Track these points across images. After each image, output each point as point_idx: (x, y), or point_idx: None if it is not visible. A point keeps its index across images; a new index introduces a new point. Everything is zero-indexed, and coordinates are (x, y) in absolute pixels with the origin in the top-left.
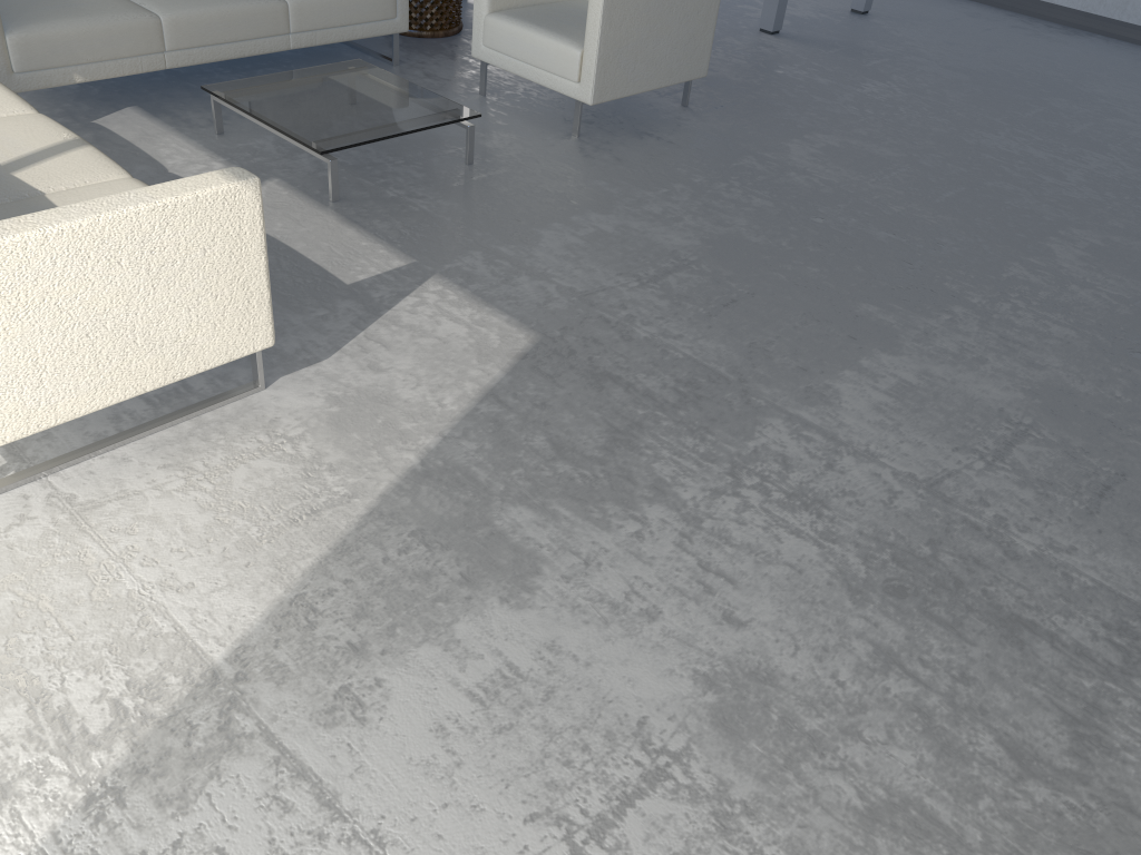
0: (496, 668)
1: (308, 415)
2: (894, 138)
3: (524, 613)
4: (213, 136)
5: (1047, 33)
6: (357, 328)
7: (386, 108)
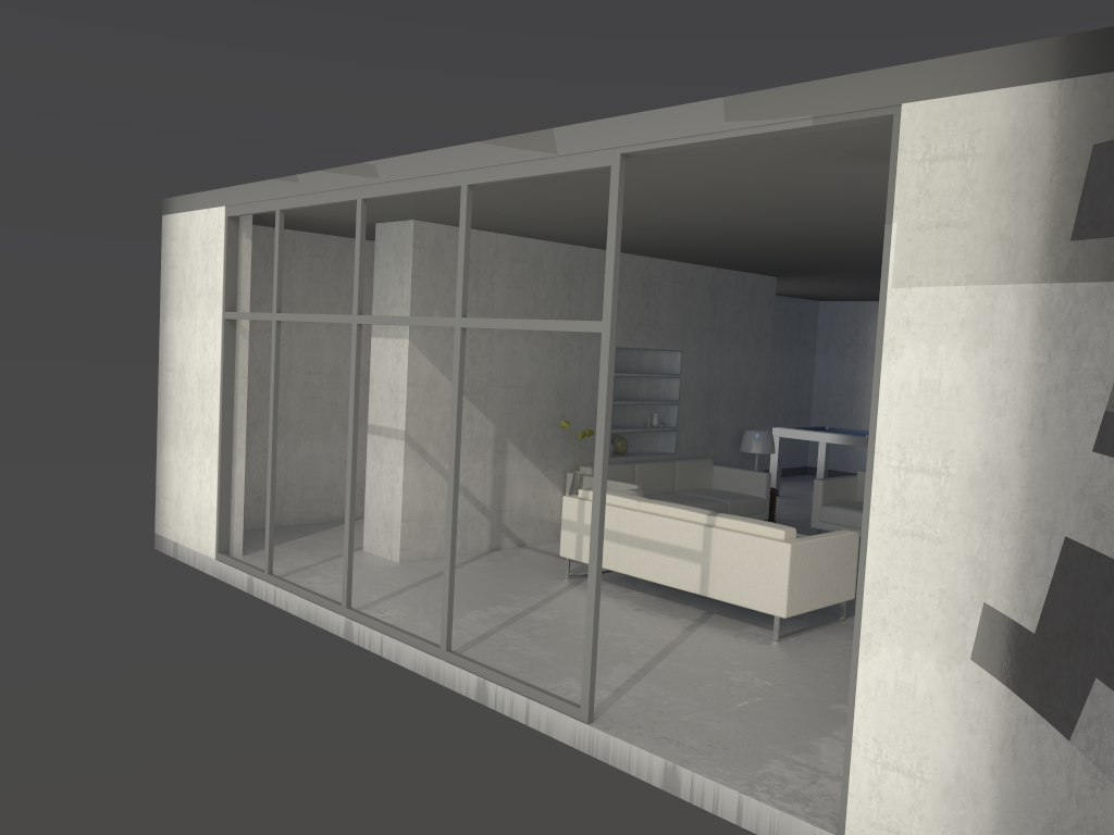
0: None
1: None
2: None
3: None
4: None
5: None
6: None
7: None
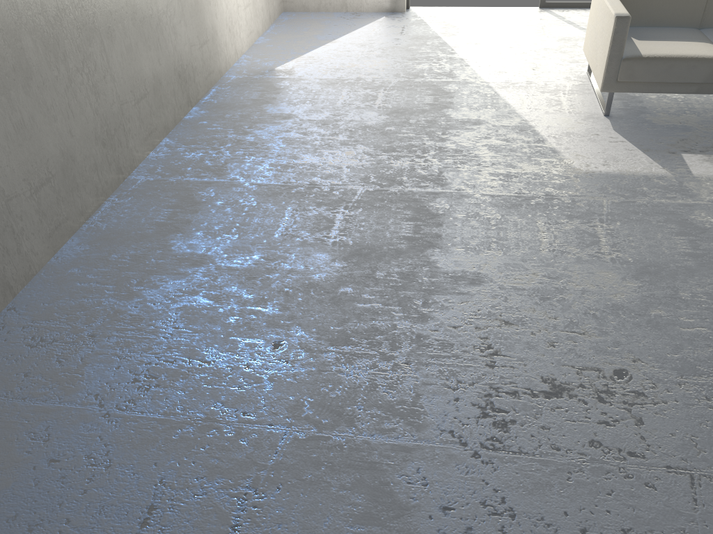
0: (432, 101)
1: (576, 116)
2: None
3: (441, 109)
4: None
5: None
6: (632, 141)
7: None
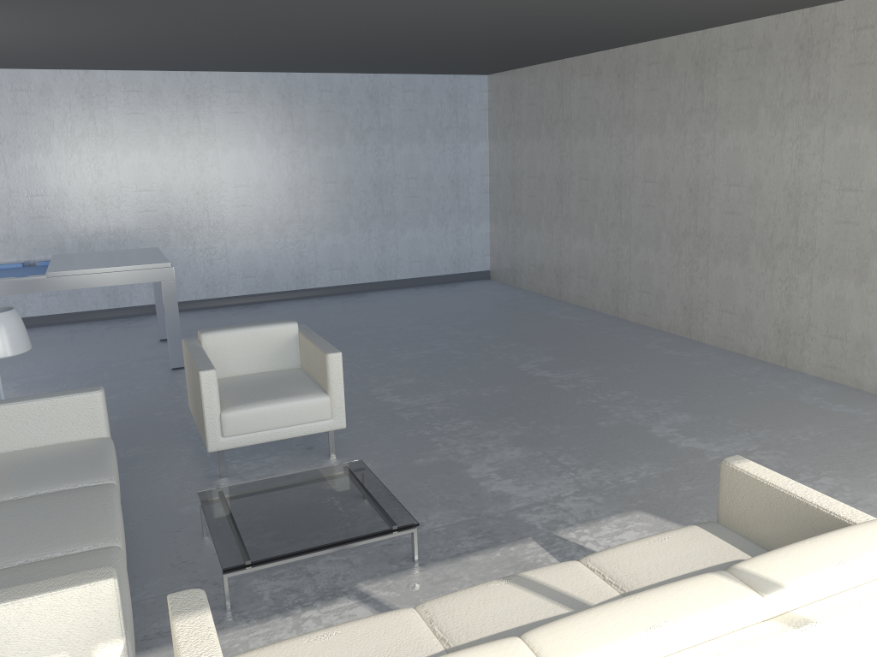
0: None
1: None
2: (388, 375)
3: None
4: (234, 612)
5: (253, 311)
6: None
7: (332, 490)
